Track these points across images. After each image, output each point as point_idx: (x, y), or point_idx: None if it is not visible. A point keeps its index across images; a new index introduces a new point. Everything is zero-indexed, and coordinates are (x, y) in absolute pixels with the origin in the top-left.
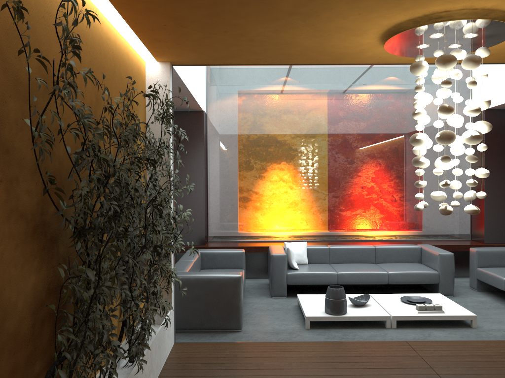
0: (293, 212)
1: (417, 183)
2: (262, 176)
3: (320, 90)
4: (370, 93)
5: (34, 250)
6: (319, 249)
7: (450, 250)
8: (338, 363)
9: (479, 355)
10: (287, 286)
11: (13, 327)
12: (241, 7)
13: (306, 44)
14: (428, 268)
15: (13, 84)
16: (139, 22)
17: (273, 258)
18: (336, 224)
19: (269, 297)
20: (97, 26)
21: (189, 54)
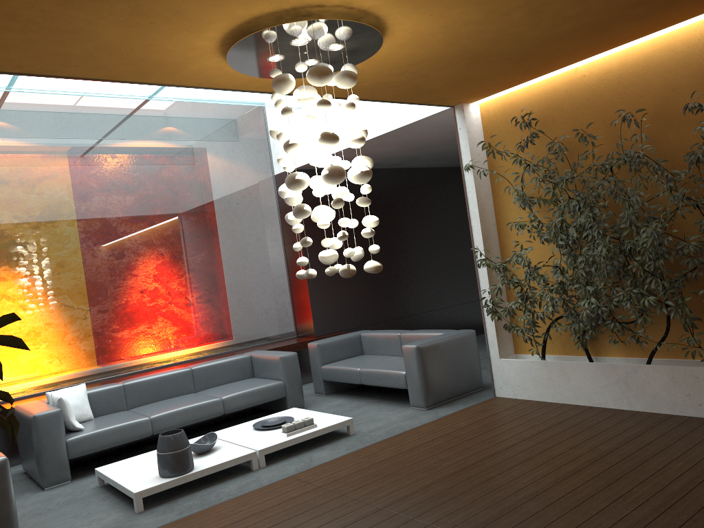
0: (44, 343)
1: (305, 240)
2: None
3: (64, 143)
4: (142, 150)
5: None
6: (108, 391)
7: None
8: None
9: (381, 460)
10: None
11: None
12: None
13: (108, 37)
14: (269, 380)
15: None
16: None
17: (38, 421)
18: (118, 350)
19: (39, 491)
20: None
21: None
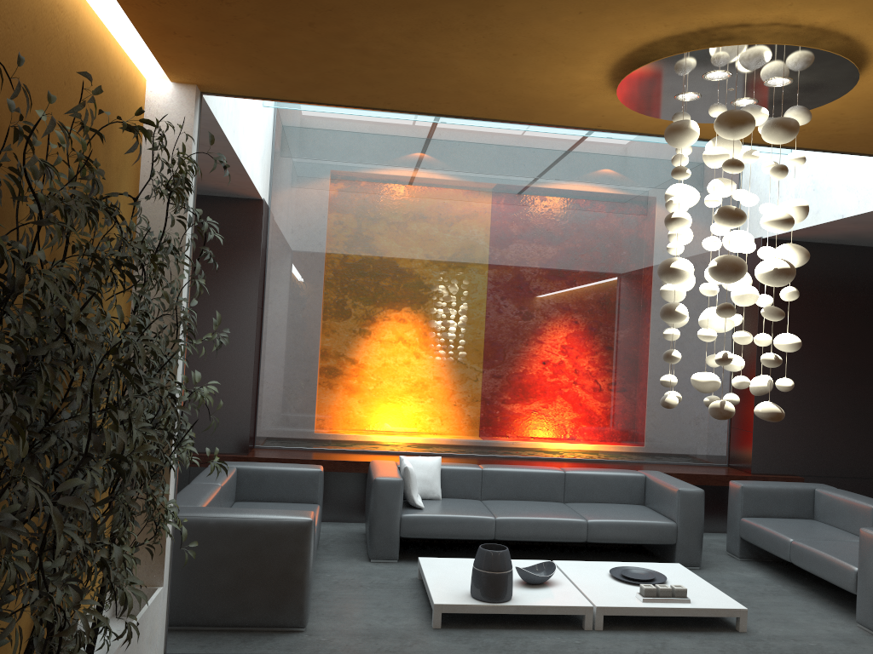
0: (419, 400)
1: (668, 354)
2: (365, 331)
3: (482, 181)
4: (568, 195)
5: None
6: (463, 472)
7: (694, 484)
8: None
9: None
10: (399, 539)
11: None
12: None
13: (471, 71)
14: (658, 516)
15: None
16: None
17: (377, 486)
18: (495, 427)
19: (365, 560)
20: None
21: (237, 72)
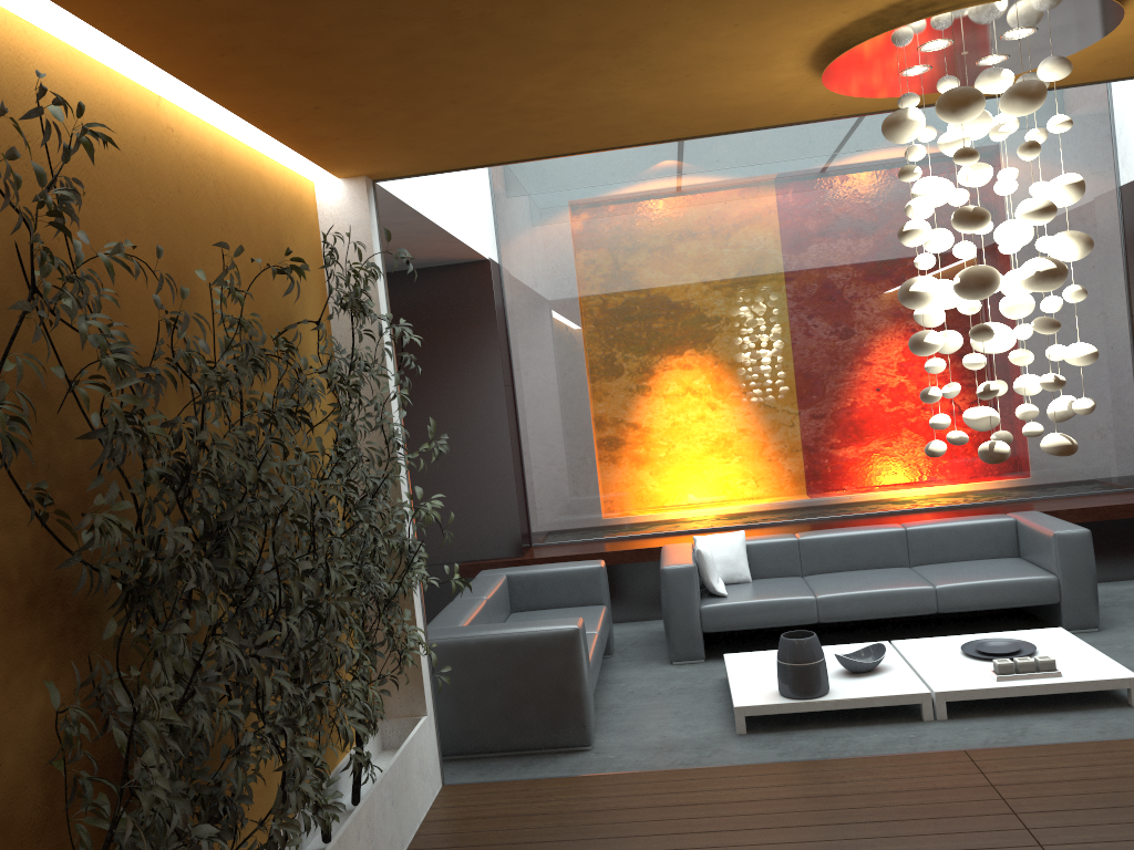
0: (716, 463)
1: (925, 394)
2: (636, 391)
3: (750, 179)
4: (867, 173)
5: (35, 643)
6: (775, 545)
7: (1094, 520)
8: (797, 814)
9: None
10: (710, 633)
11: None
12: (463, 49)
13: (648, 100)
14: (1034, 570)
15: None
16: (261, 109)
17: (665, 576)
18: (817, 482)
19: (666, 664)
20: (166, 135)
21: (400, 156)
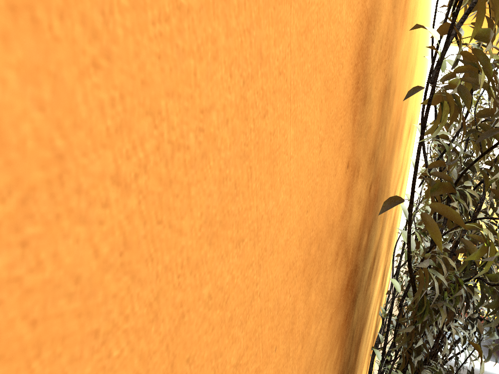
0: None
1: None
2: None
3: None
4: None
5: (339, 325)
6: None
7: None
8: None
9: None
10: None
11: None
12: None
13: None
14: None
15: None
16: None
17: None
18: None
19: None
20: None
21: None
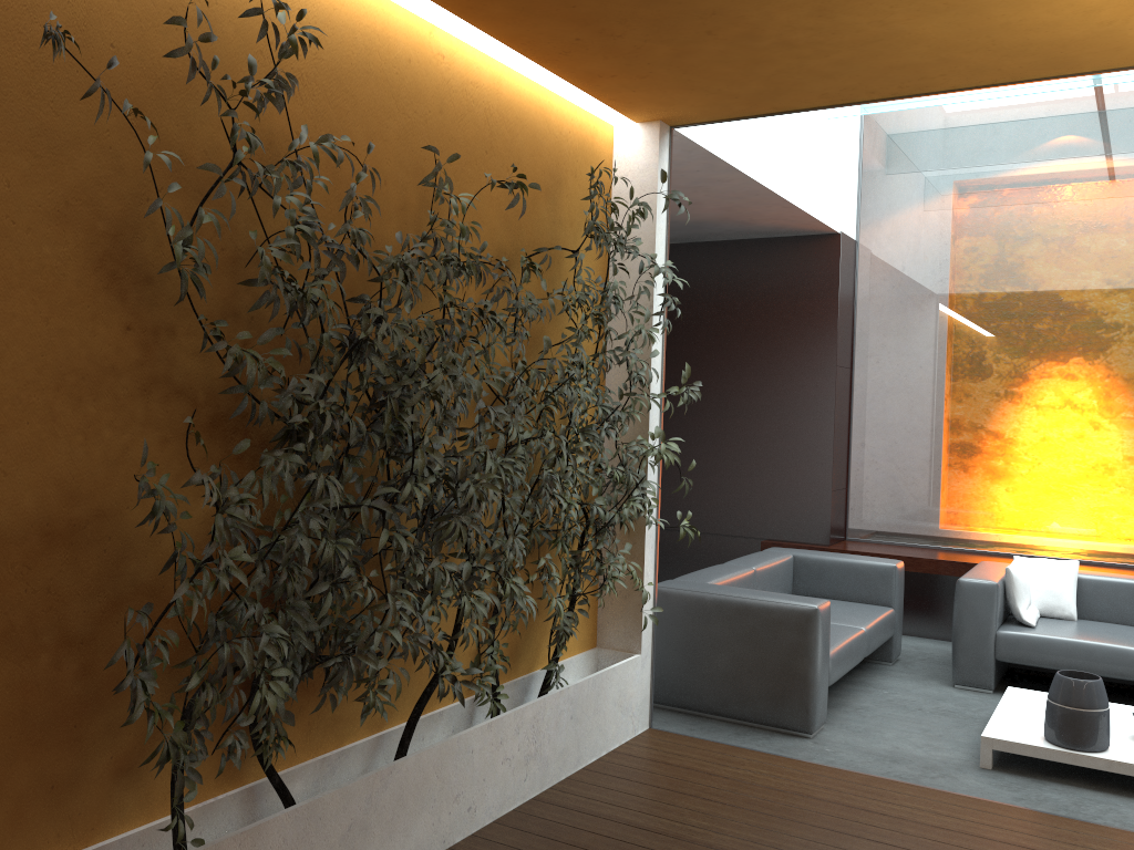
0: (1074, 486)
1: None
2: (989, 391)
3: None
4: None
5: (212, 457)
6: (1116, 586)
7: None
8: None
9: None
10: (1019, 669)
11: (147, 575)
12: None
13: (931, 32)
14: None
15: (170, 170)
16: (527, 41)
17: (960, 589)
18: None
19: (947, 685)
20: (434, 61)
21: (685, 98)
